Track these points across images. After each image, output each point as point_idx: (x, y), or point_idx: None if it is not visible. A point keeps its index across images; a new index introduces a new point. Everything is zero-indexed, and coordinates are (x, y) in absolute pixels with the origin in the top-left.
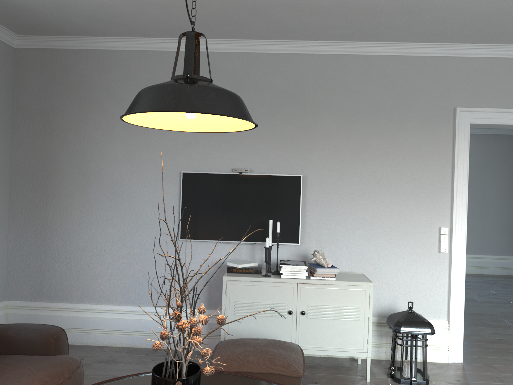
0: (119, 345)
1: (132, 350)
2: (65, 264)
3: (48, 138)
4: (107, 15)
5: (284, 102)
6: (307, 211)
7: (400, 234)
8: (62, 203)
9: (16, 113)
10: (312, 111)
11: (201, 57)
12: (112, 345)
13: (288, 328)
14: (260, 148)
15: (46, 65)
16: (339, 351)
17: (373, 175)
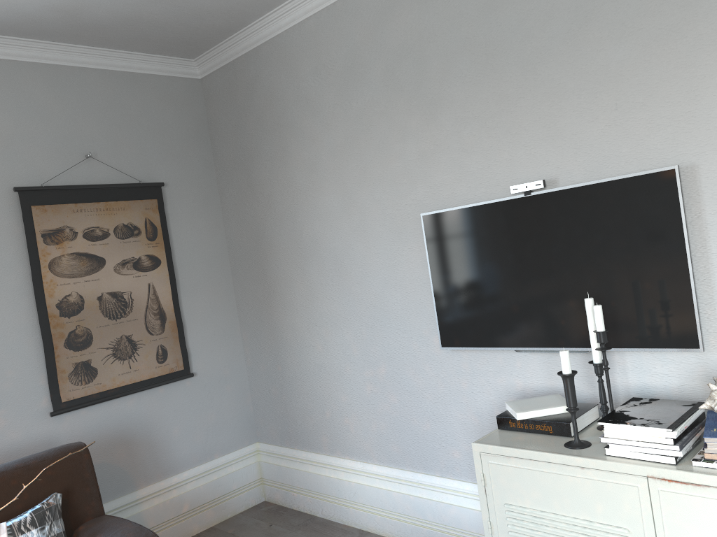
0: (388, 535)
1: None
2: (305, 393)
3: (253, 199)
4: None
5: None
6: (715, 258)
7: None
8: (285, 296)
9: (219, 172)
10: None
11: None
12: (379, 532)
13: None
14: (562, 123)
15: (232, 90)
16: None
17: None
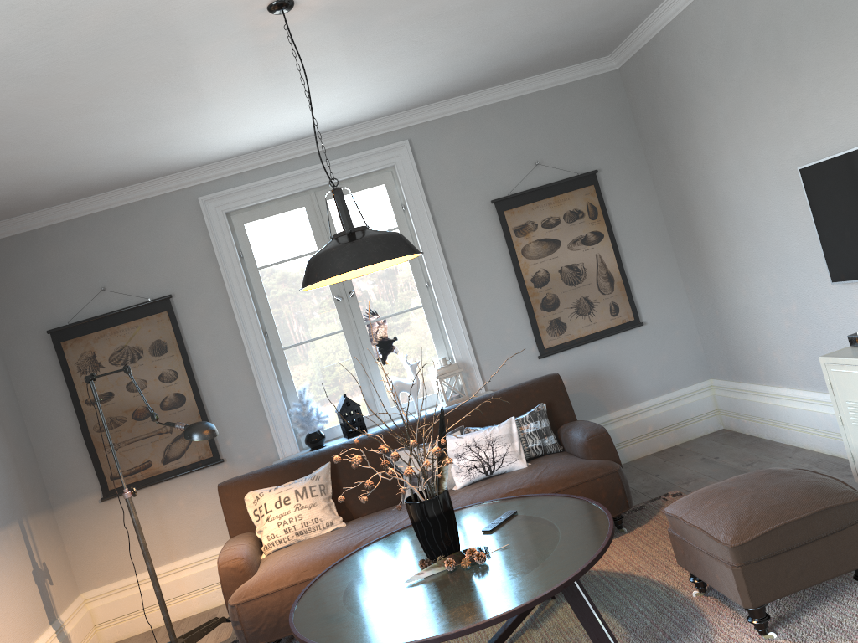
0: (819, 450)
1: (823, 460)
2: (739, 332)
3: (674, 168)
4: (595, 11)
5: None
6: None
7: None
8: (711, 250)
9: (645, 148)
10: None
11: None
12: (812, 448)
13: None
14: None
15: (643, 76)
16: None
17: None
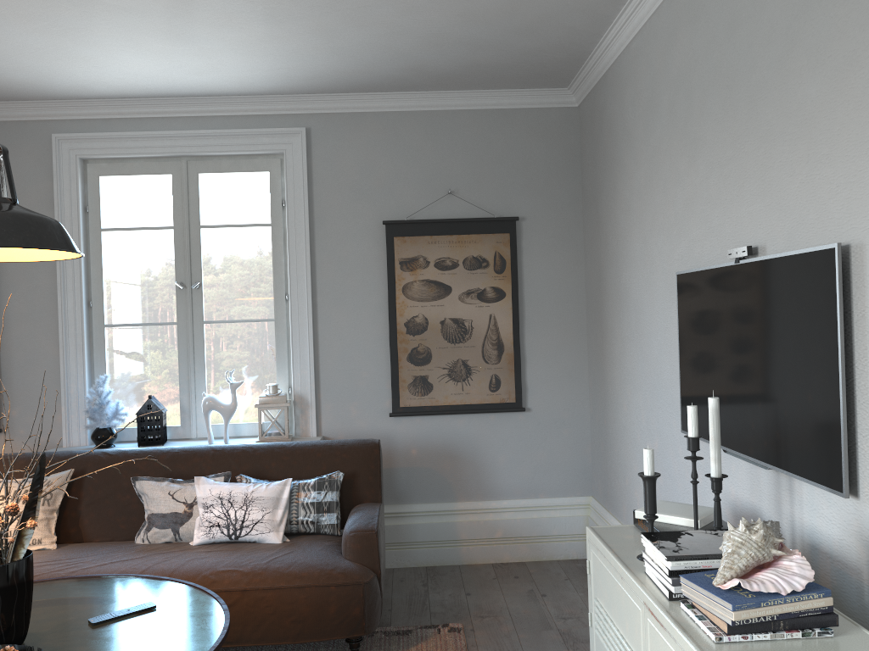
0: None
1: None
2: (616, 454)
3: (598, 238)
4: (507, 20)
5: (803, 3)
6: None
7: None
8: (610, 346)
9: (583, 206)
10: None
11: None
12: None
13: None
14: (771, 175)
15: (592, 119)
16: None
17: None
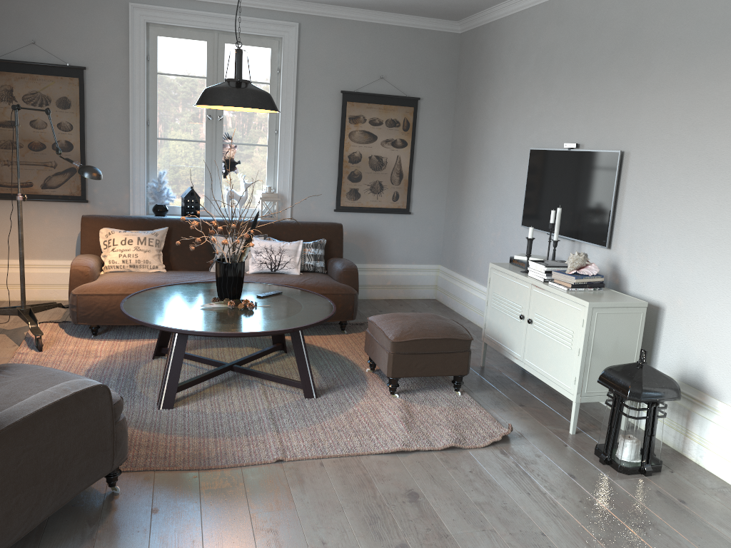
0: (479, 325)
1: (479, 331)
2: (465, 240)
3: (468, 117)
4: None
5: (621, 45)
6: (624, 203)
7: (728, 254)
8: (469, 181)
9: (457, 96)
10: (647, 52)
11: (559, 4)
12: (476, 323)
13: (520, 335)
14: (592, 114)
15: (472, 46)
16: (552, 381)
17: (706, 149)
